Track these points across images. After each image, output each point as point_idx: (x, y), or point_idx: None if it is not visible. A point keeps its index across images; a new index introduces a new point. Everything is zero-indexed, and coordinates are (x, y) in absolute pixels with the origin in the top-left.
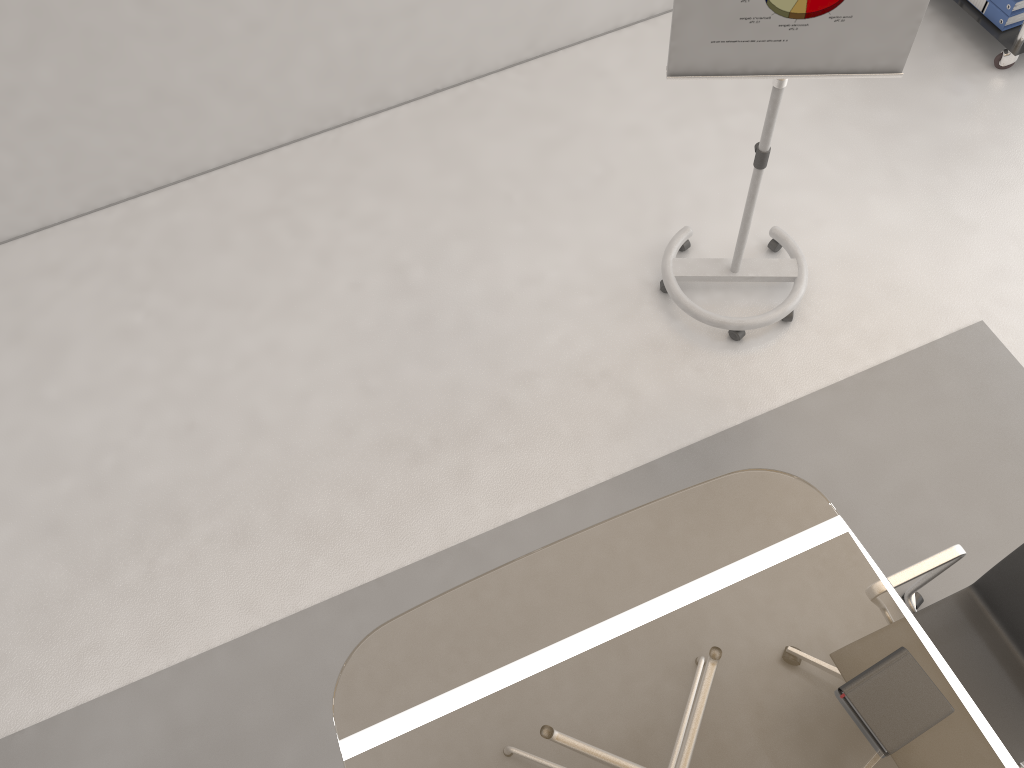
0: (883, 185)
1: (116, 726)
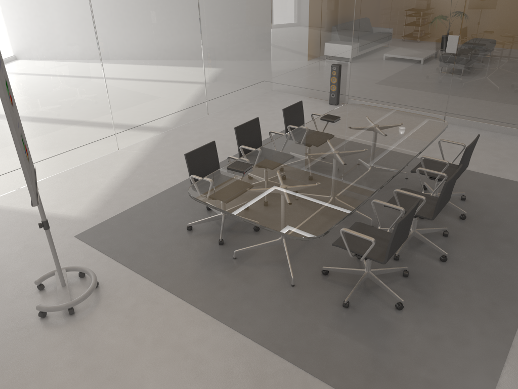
0: None
1: None
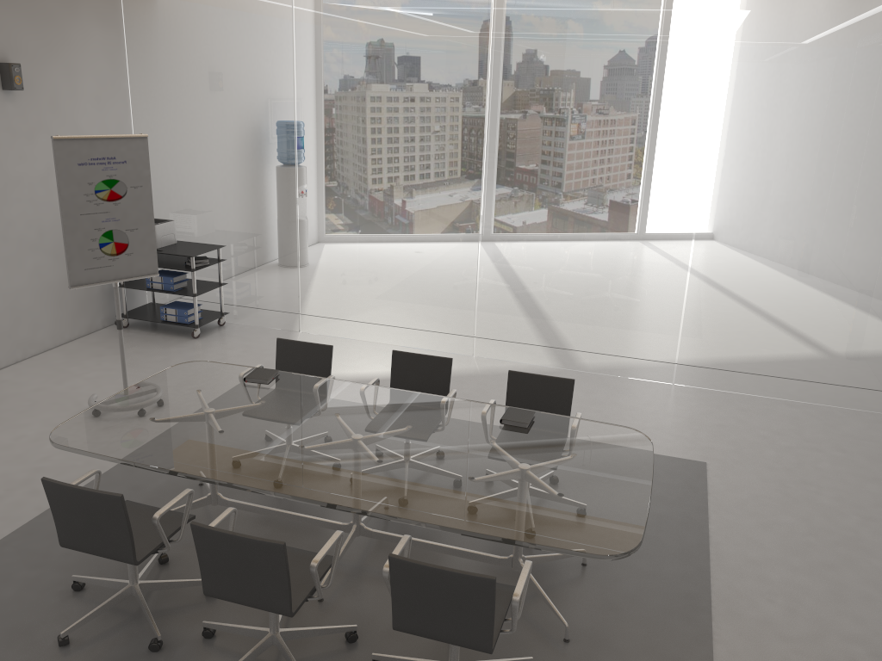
0: None
1: None
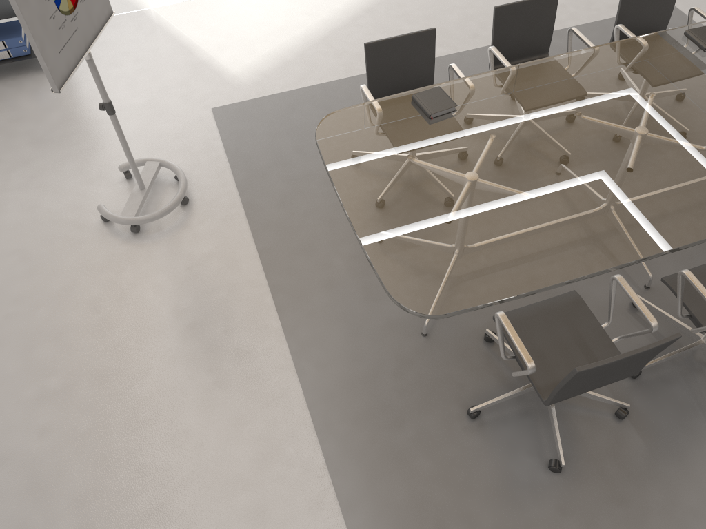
0: (106, 126)
1: None
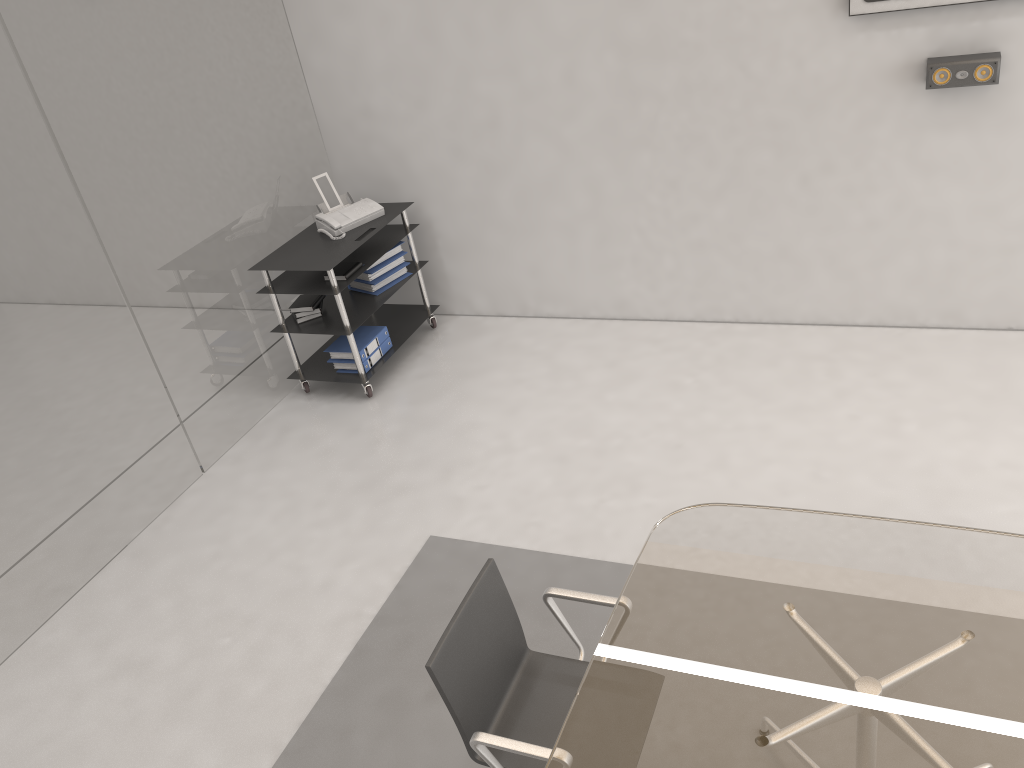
0: None
1: (520, 567)
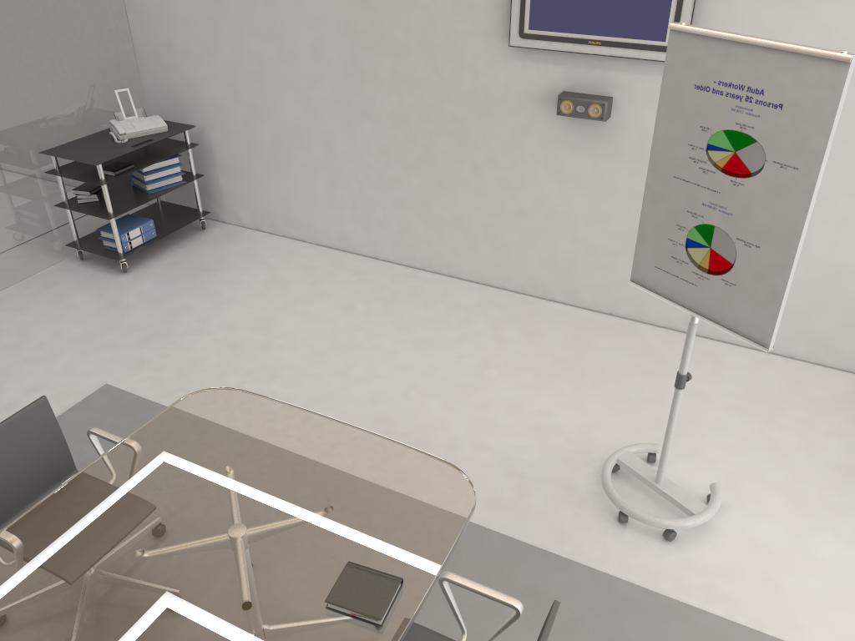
0: (846, 532)
1: None
